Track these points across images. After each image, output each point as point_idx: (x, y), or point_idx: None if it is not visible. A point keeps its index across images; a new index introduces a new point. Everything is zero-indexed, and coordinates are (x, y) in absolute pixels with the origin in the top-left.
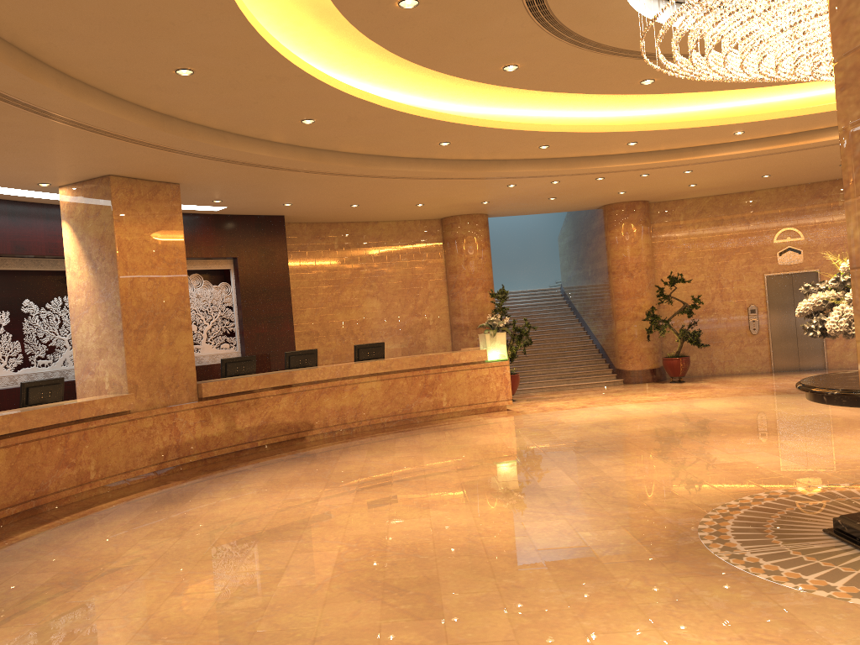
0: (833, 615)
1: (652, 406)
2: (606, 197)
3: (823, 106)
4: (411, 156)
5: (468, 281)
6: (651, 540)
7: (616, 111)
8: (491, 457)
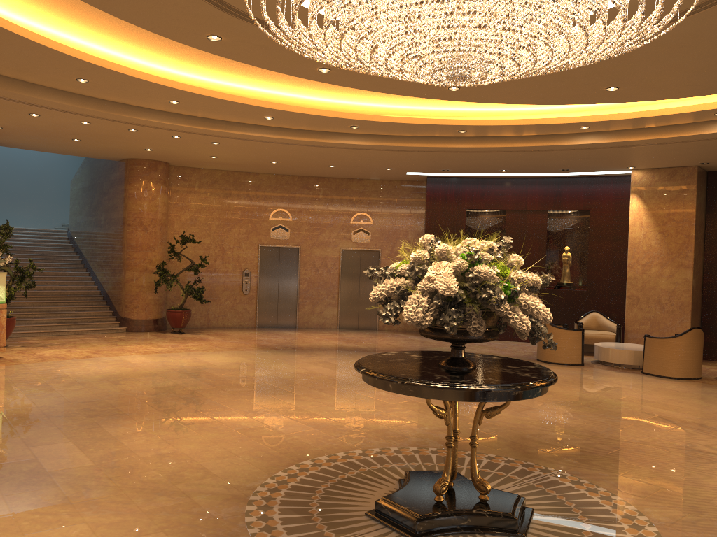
0: None
1: (159, 358)
2: (132, 151)
3: (338, 112)
4: None
5: None
6: None
7: (165, 65)
8: None
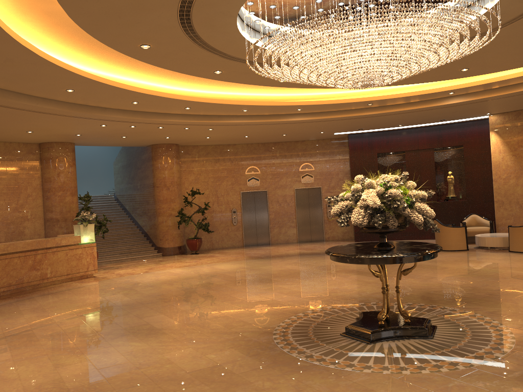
0: (382, 382)
1: (190, 269)
2: (157, 140)
3: (289, 102)
4: (40, 96)
5: (60, 188)
6: (254, 354)
7: (182, 87)
8: (106, 310)
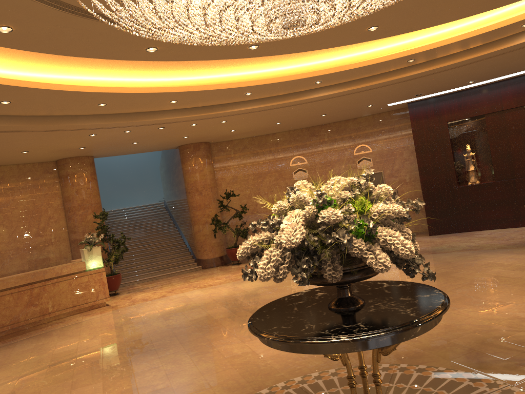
0: None
1: (210, 290)
2: (177, 141)
3: (298, 74)
4: None
5: (80, 207)
6: None
7: (156, 77)
8: (54, 370)
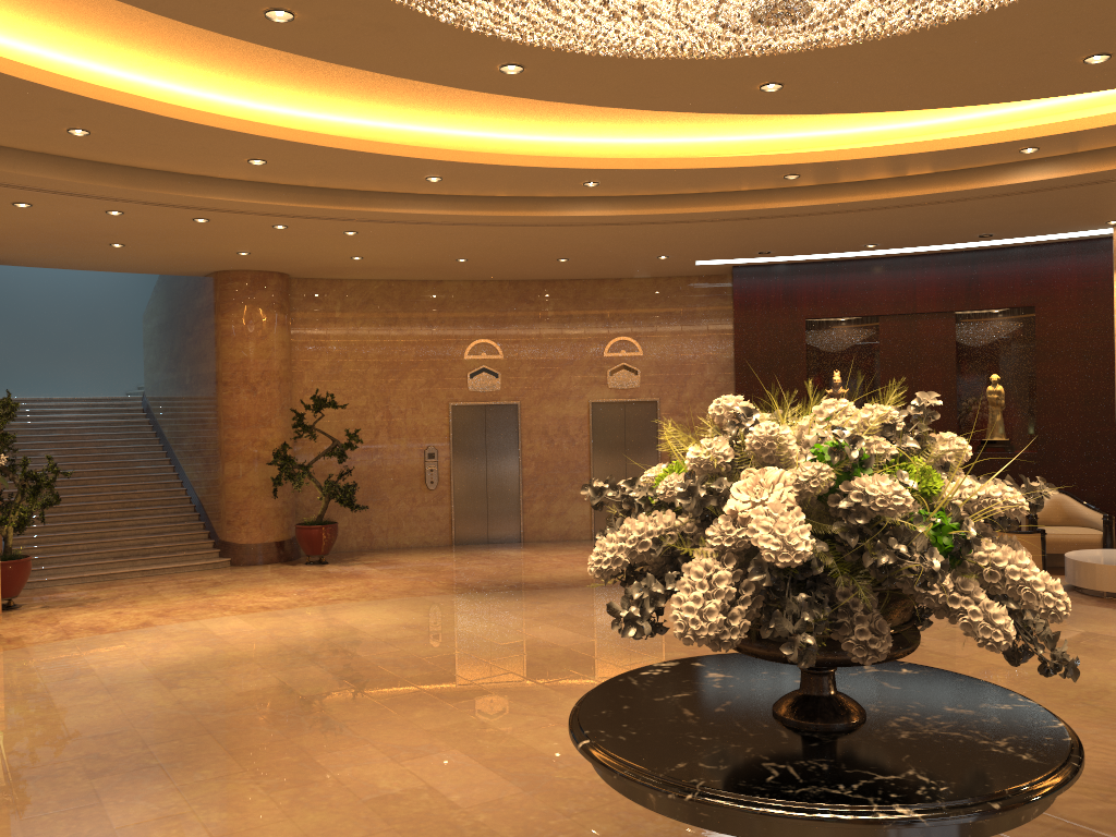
0: None
1: (269, 621)
2: (219, 258)
3: (559, 158)
4: None
5: None
6: None
7: (230, 93)
8: None
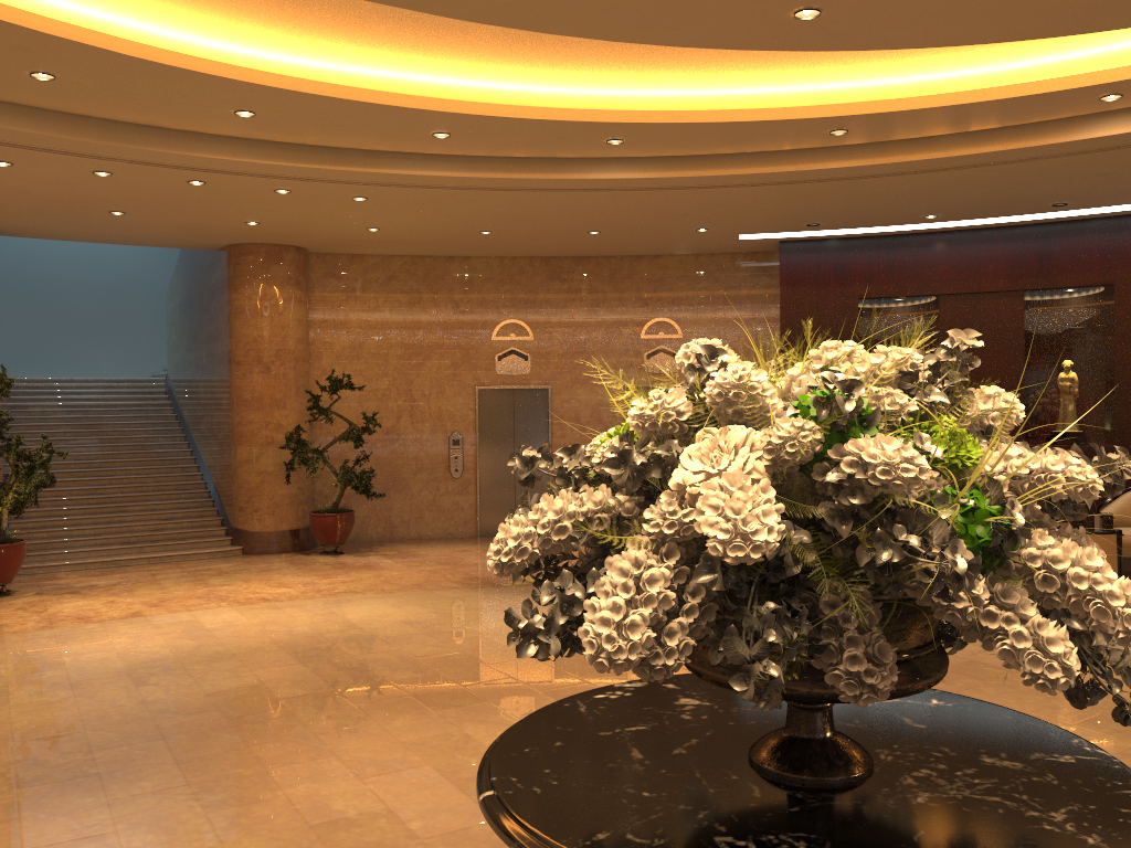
0: None
1: (265, 614)
2: (228, 229)
3: (577, 110)
4: None
5: None
6: None
7: (210, 35)
8: None
